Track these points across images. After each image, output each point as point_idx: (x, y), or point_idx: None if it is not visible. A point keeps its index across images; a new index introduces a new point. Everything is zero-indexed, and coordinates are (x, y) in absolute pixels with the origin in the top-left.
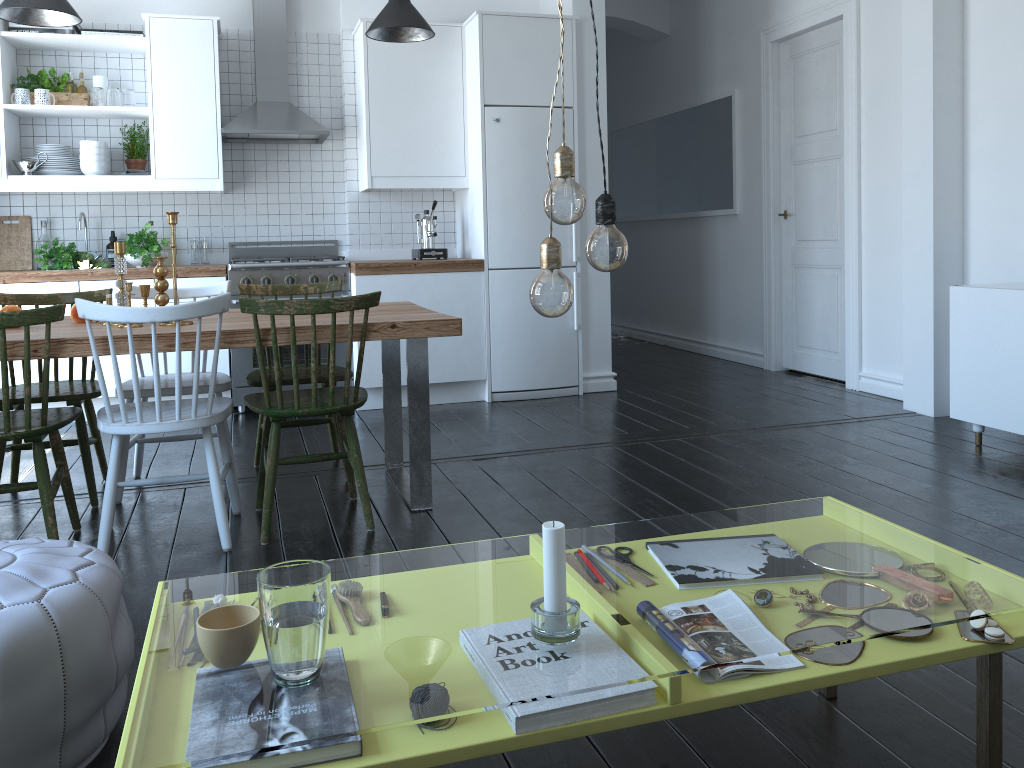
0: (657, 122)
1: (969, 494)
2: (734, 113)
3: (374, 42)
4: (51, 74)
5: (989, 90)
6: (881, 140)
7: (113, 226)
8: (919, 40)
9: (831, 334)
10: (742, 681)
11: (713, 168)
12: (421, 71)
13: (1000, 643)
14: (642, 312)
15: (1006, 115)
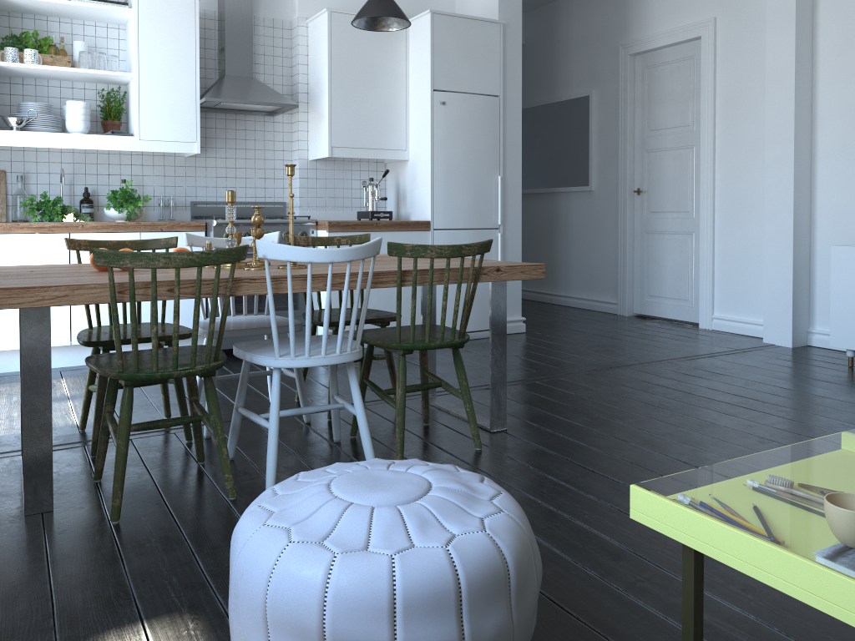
0: None
1: None
2: (591, 109)
3: (336, 30)
4: (34, 36)
5: (835, 99)
6: (735, 134)
7: (85, 183)
8: (782, 59)
9: (682, 286)
10: None
11: (569, 153)
12: (374, 58)
13: None
14: None
15: (850, 118)
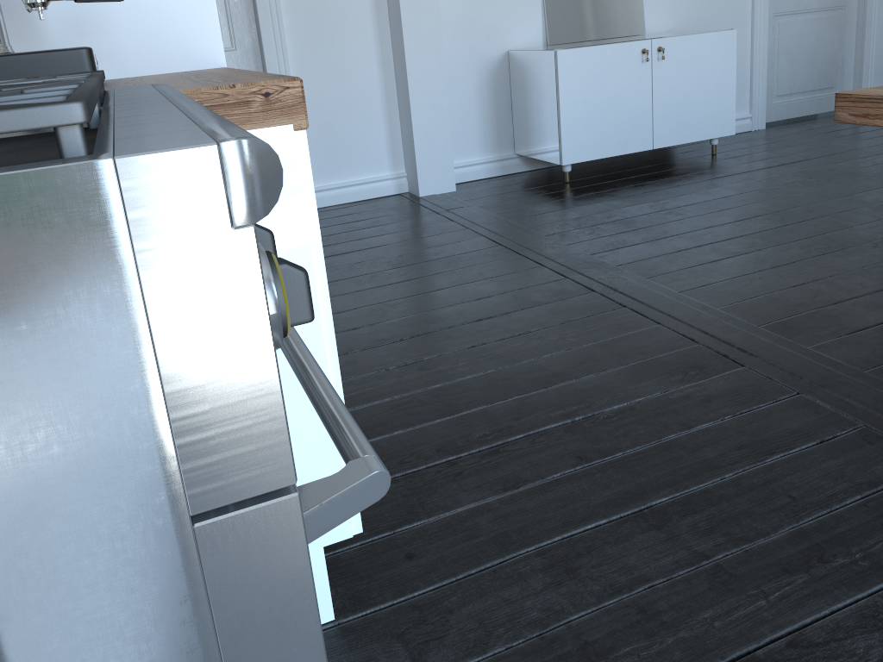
0: None
1: (729, 183)
2: None
3: None
4: None
5: None
6: None
7: None
8: None
9: None
10: None
11: None
12: None
13: None
14: None
15: None
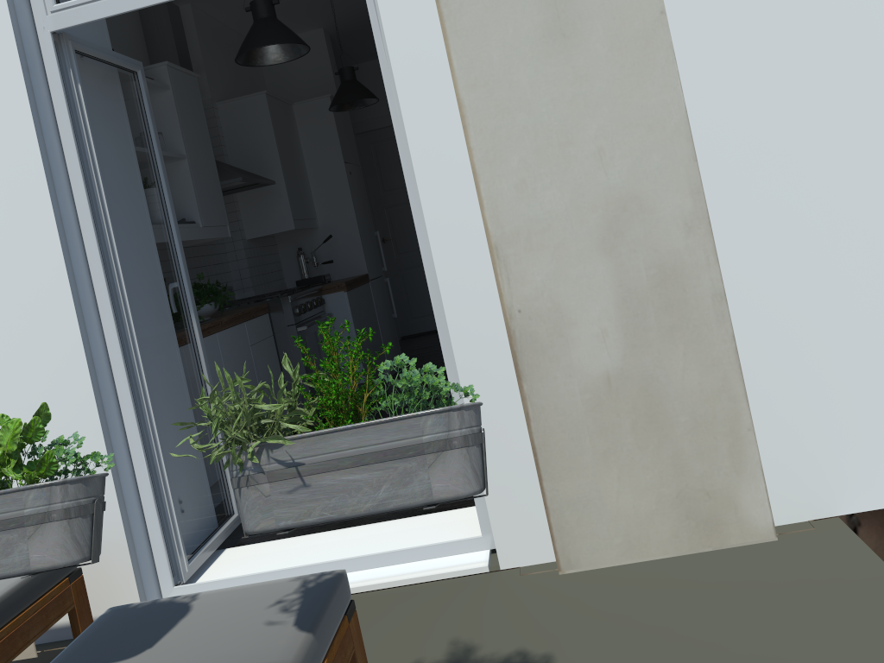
0: None
1: None
2: None
3: (272, 111)
4: None
5: None
6: None
7: None
8: None
9: None
10: None
11: None
12: (289, 136)
13: None
14: None
15: None
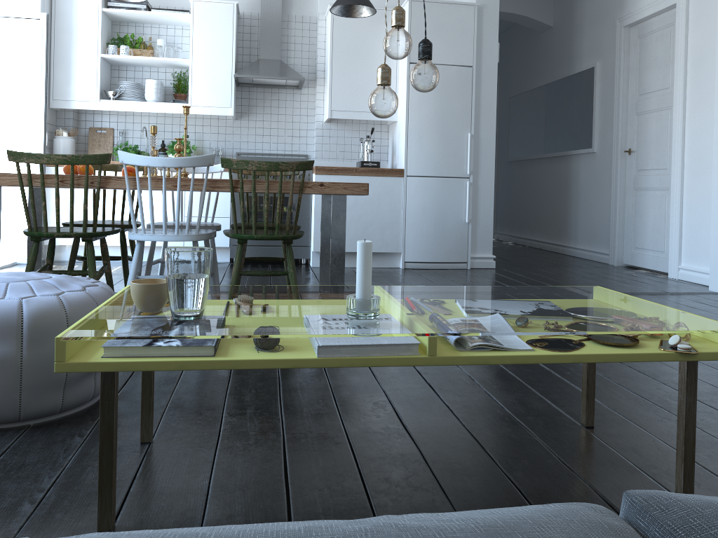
0: (541, 89)
1: None
2: (595, 79)
3: (338, 20)
4: (131, 37)
5: None
6: (701, 93)
7: (163, 137)
8: None
9: (659, 238)
10: (485, 352)
11: (579, 119)
12: (368, 40)
13: (686, 353)
14: (525, 225)
15: None
